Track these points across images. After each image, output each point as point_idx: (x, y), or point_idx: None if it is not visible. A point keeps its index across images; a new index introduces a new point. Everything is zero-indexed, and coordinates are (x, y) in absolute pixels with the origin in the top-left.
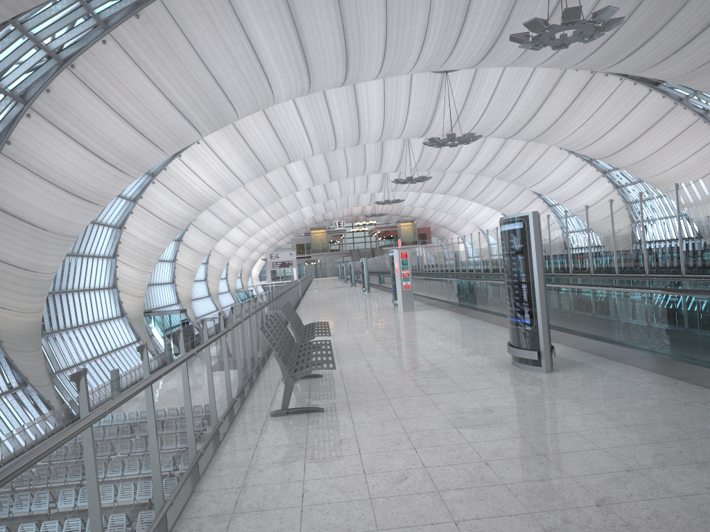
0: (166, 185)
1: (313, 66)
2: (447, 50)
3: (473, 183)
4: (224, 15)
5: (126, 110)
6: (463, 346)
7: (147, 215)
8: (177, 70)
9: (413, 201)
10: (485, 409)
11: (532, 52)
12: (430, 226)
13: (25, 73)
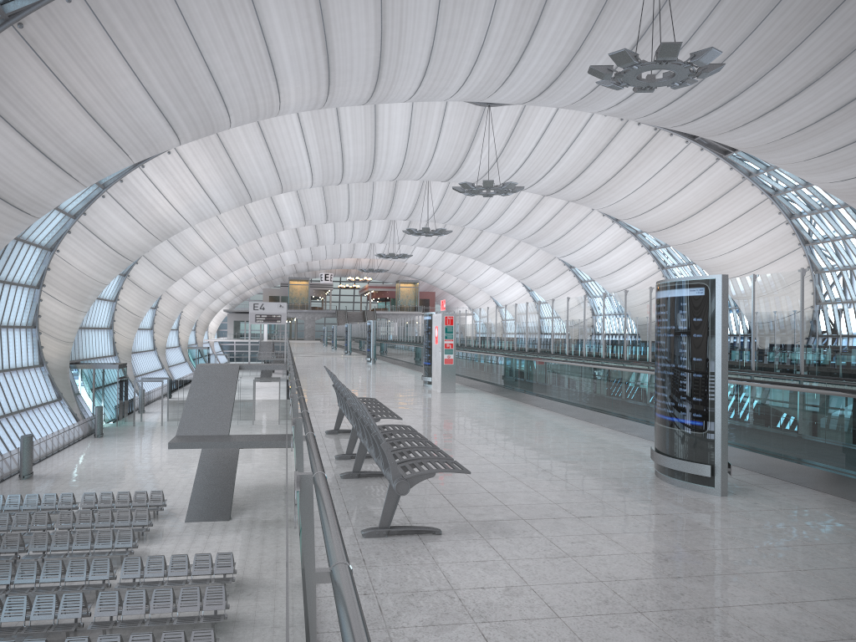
0: (120, 202)
1: (336, 73)
2: (501, 78)
3: (495, 244)
4: None
5: (86, 94)
6: (564, 446)
7: (90, 237)
8: (161, 51)
9: (420, 259)
10: (688, 549)
11: (599, 95)
12: (435, 291)
13: None
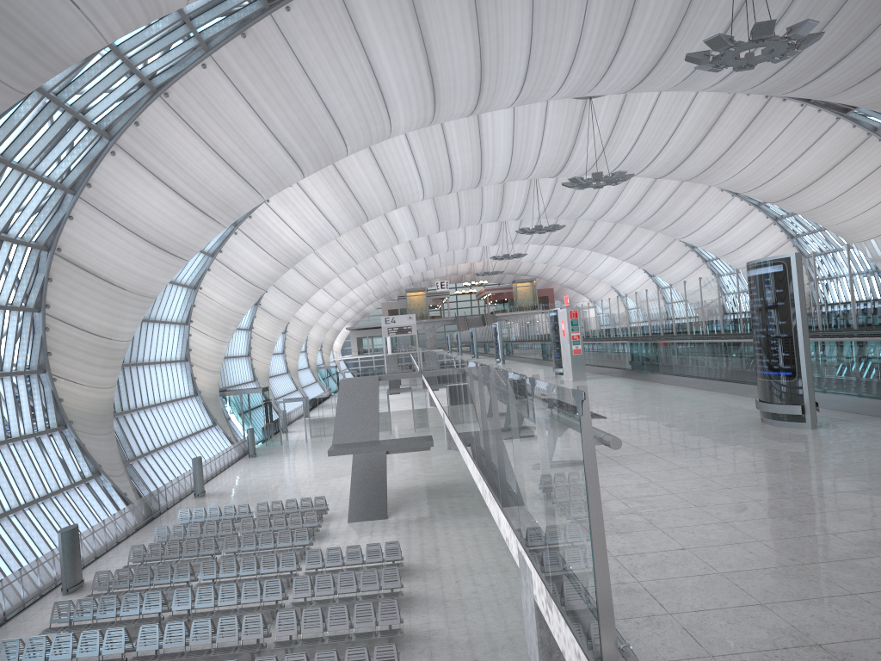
0: (250, 237)
1: (440, 93)
2: (599, 72)
3: (610, 233)
4: (342, 33)
5: (223, 146)
6: (686, 409)
7: (227, 272)
8: (284, 98)
9: (534, 256)
10: (773, 458)
11: (701, 74)
12: (553, 287)
13: (115, 103)
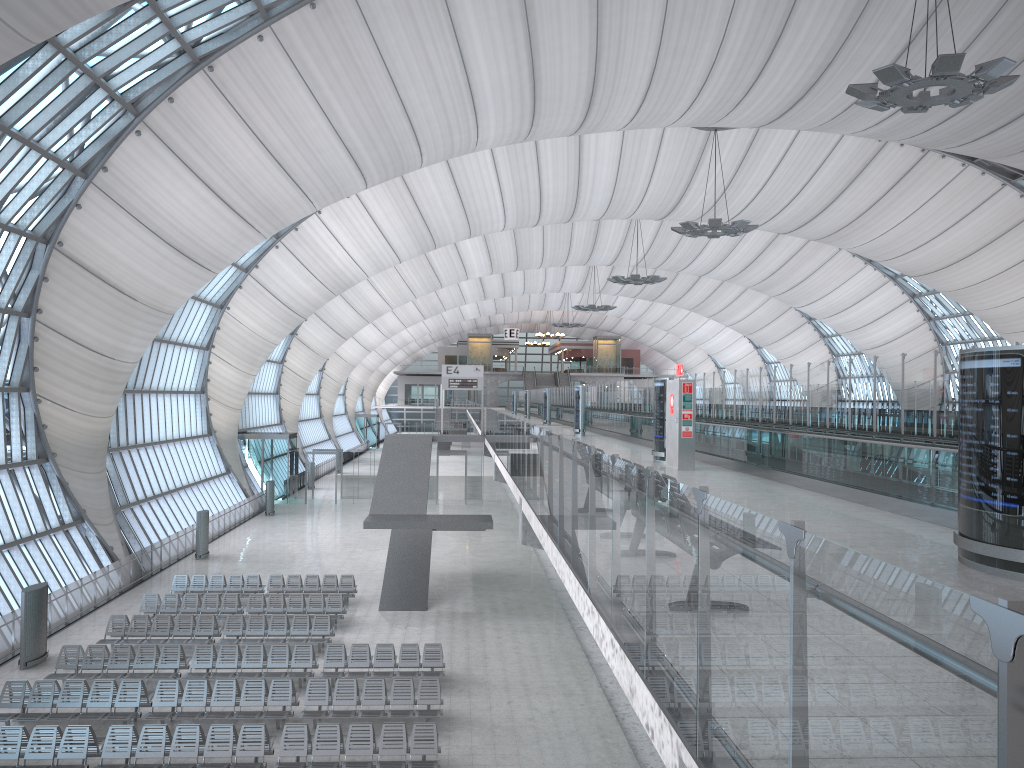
0: (294, 253)
1: (542, 103)
2: (734, 99)
3: (715, 292)
4: (433, 17)
5: (274, 139)
6: (845, 530)
7: (261, 292)
8: (354, 88)
9: (623, 311)
10: None
11: (854, 114)
12: (640, 348)
13: (146, 71)
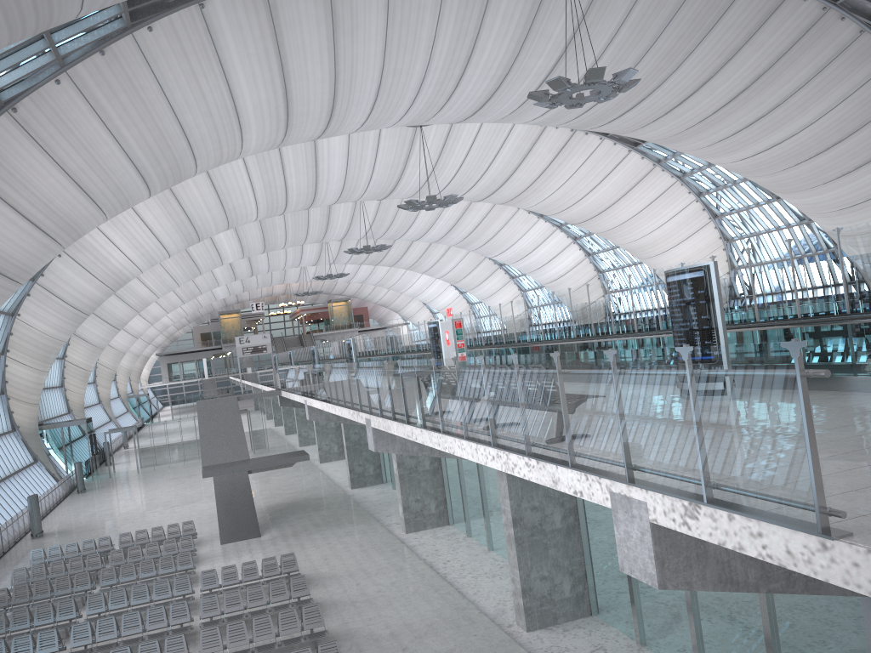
0: (76, 259)
1: (293, 117)
2: (439, 104)
3: (426, 252)
4: (204, 56)
5: (73, 164)
6: None
7: (48, 297)
8: (140, 117)
9: (351, 276)
10: None
11: (526, 109)
12: (367, 305)
13: None
